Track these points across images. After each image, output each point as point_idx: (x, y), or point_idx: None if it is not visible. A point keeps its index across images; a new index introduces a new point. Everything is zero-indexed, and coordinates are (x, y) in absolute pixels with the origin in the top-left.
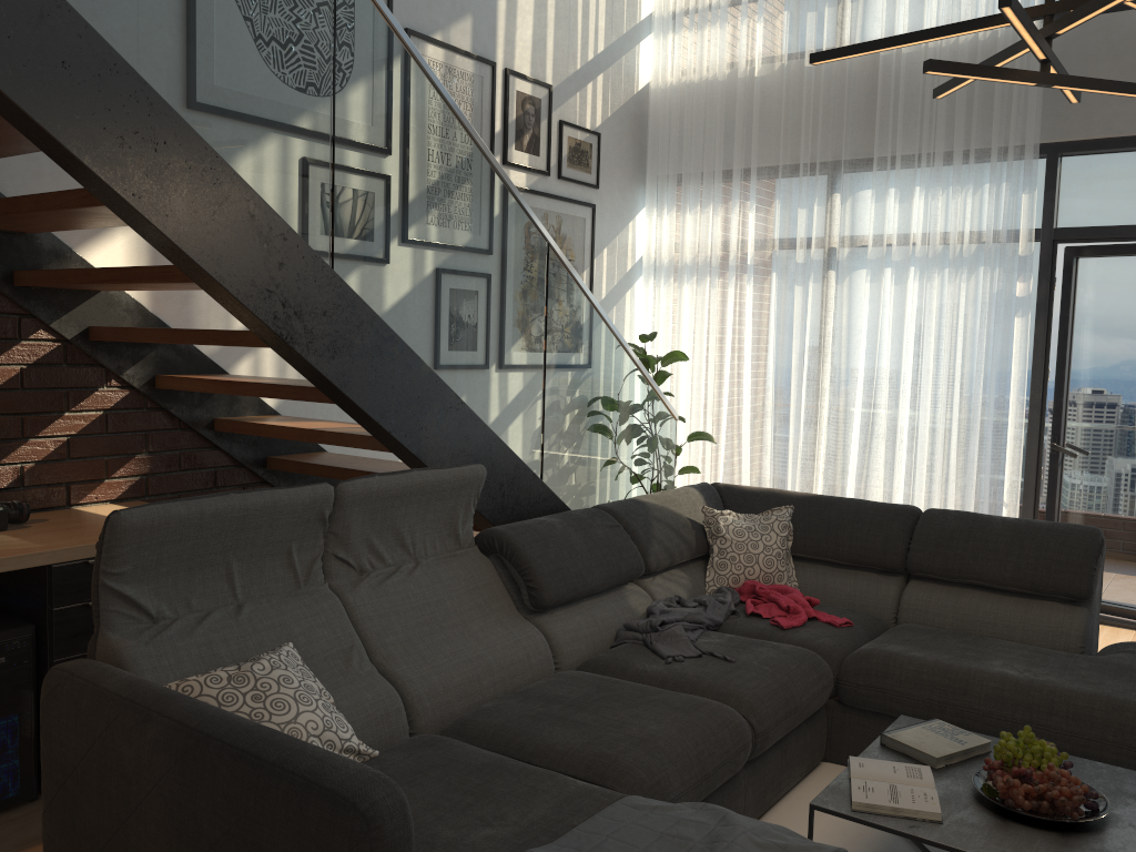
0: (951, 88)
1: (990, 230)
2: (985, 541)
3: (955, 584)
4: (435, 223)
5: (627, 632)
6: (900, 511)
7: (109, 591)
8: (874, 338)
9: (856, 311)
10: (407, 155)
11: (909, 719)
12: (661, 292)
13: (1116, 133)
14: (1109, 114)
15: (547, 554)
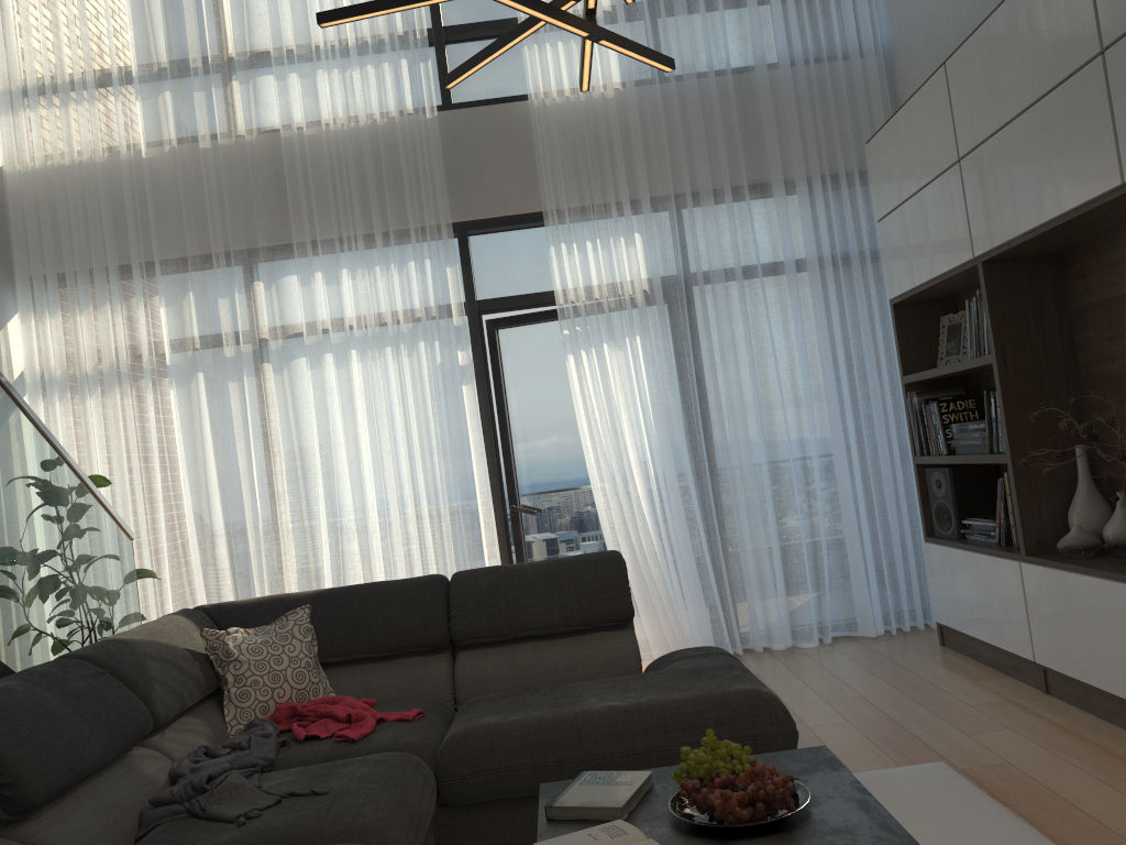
0: (467, 70)
1: (423, 304)
2: (525, 589)
3: (505, 642)
4: None
5: (158, 810)
6: (429, 582)
7: None
8: (328, 427)
9: (302, 402)
10: None
11: (552, 784)
12: (58, 411)
13: (514, 211)
14: (505, 194)
15: (16, 729)
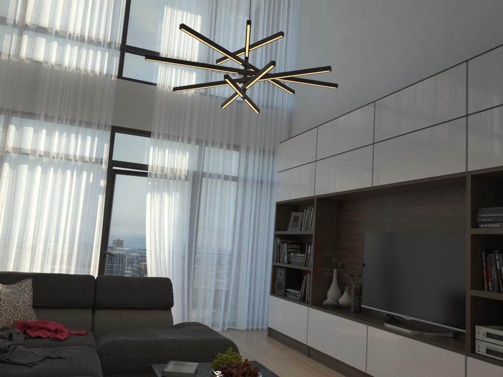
0: (186, 89)
1: (91, 155)
2: (130, 287)
3: (117, 308)
4: None
5: None
6: (87, 277)
7: None
8: (30, 199)
9: (19, 184)
10: None
11: (156, 365)
12: None
13: (138, 127)
14: (136, 120)
15: None
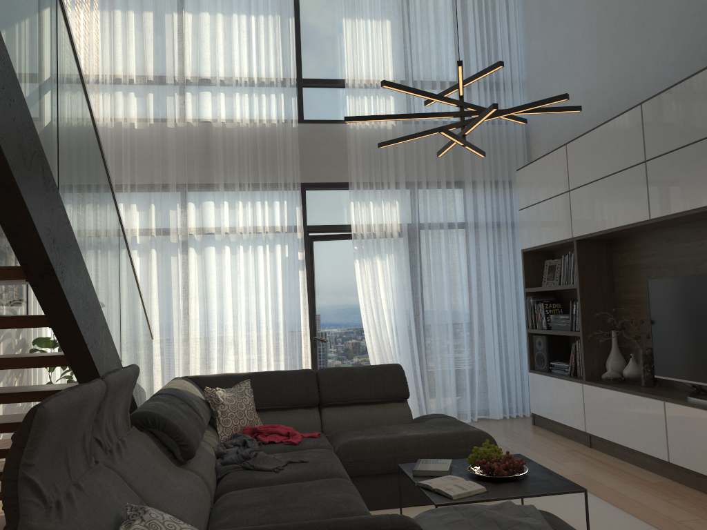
0: (393, 143)
1: (282, 225)
2: (357, 379)
3: (346, 405)
4: (88, 192)
5: (226, 466)
6: (307, 372)
7: (25, 483)
8: (224, 286)
9: (209, 271)
10: (80, 142)
11: (404, 464)
12: None
13: (332, 180)
14: (328, 171)
15: (179, 422)
